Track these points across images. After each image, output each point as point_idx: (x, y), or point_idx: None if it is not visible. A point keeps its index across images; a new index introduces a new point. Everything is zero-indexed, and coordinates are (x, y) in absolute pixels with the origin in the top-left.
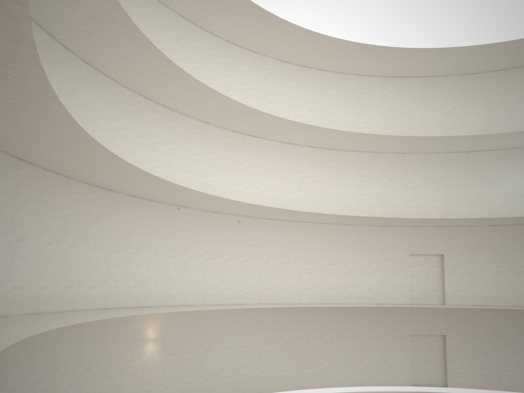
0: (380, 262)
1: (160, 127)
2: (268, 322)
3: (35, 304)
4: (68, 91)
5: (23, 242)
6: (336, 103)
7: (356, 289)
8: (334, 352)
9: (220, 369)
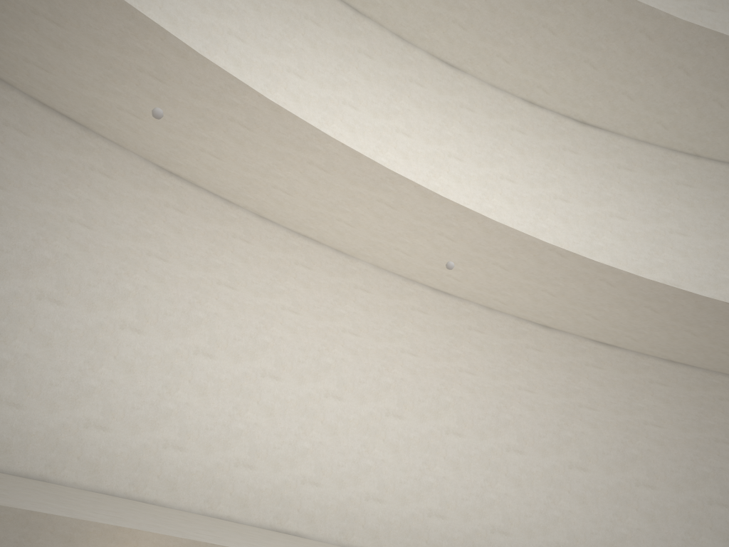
0: None
1: (308, 38)
2: None
3: None
4: None
5: None
6: None
7: None
8: None
9: None
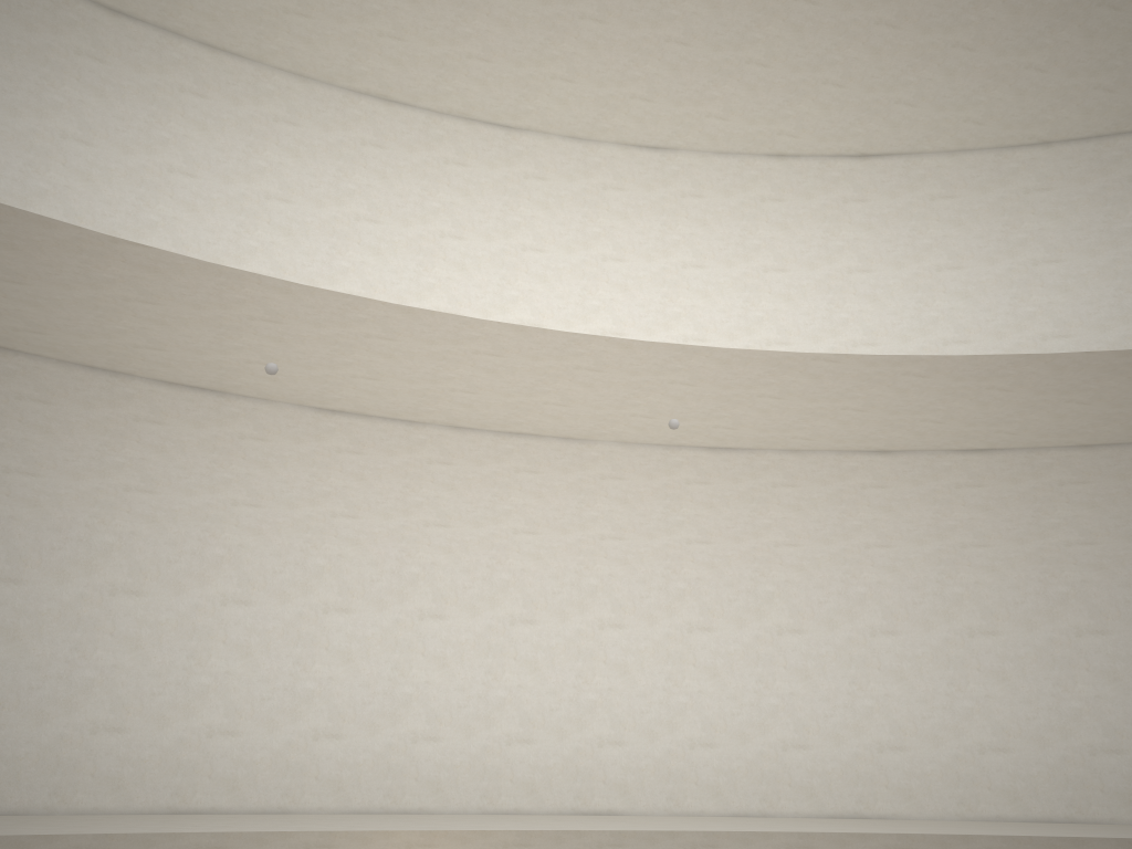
0: None
1: (456, 186)
2: None
3: None
4: (15, 89)
5: None
6: None
7: None
8: None
9: None
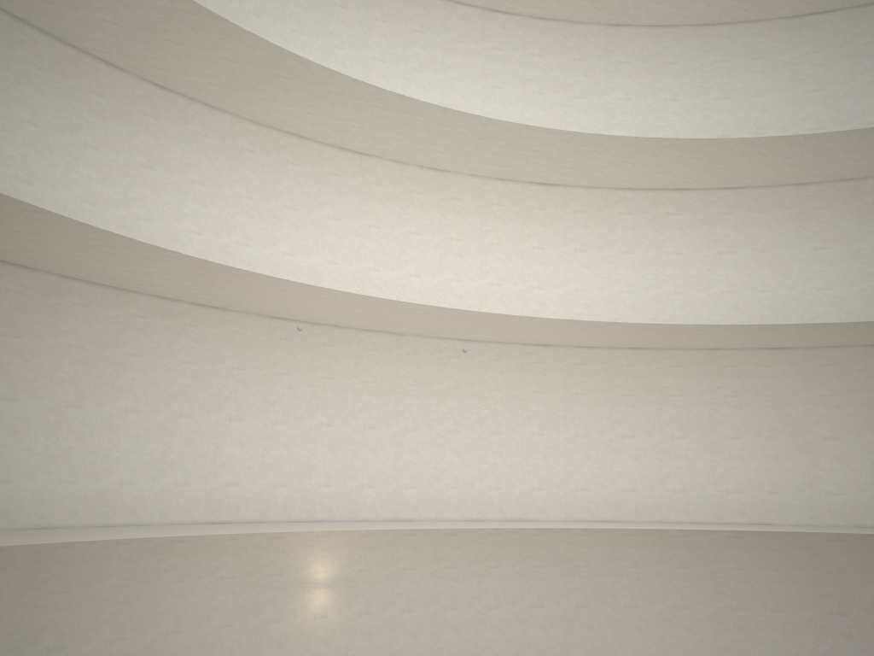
0: (865, 429)
1: (335, 189)
2: (589, 558)
3: (41, 512)
4: (117, 139)
5: (10, 404)
6: (740, 88)
7: (802, 493)
8: (751, 633)
9: (479, 649)
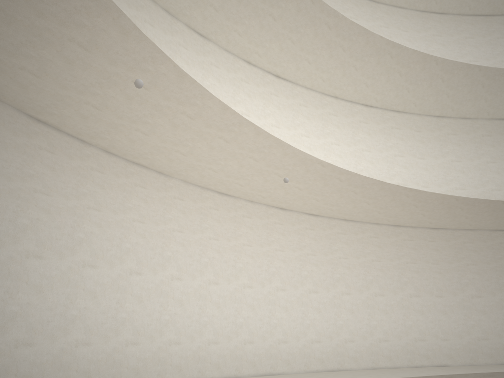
0: (496, 290)
1: None
2: None
3: None
4: None
5: None
6: None
7: (463, 339)
8: None
9: None
